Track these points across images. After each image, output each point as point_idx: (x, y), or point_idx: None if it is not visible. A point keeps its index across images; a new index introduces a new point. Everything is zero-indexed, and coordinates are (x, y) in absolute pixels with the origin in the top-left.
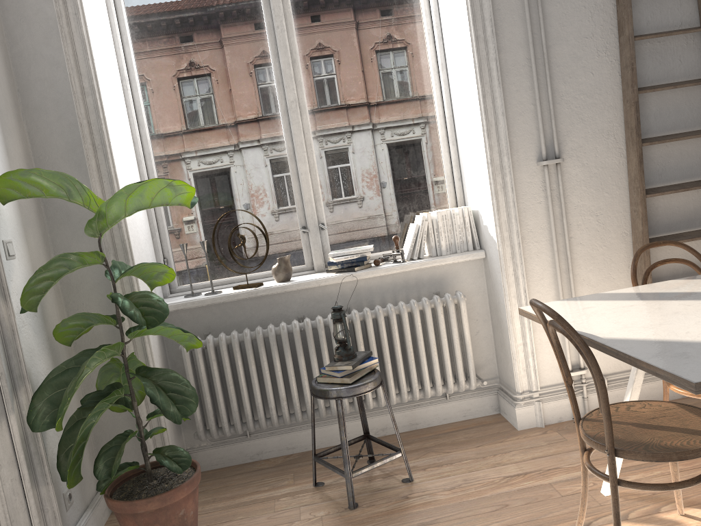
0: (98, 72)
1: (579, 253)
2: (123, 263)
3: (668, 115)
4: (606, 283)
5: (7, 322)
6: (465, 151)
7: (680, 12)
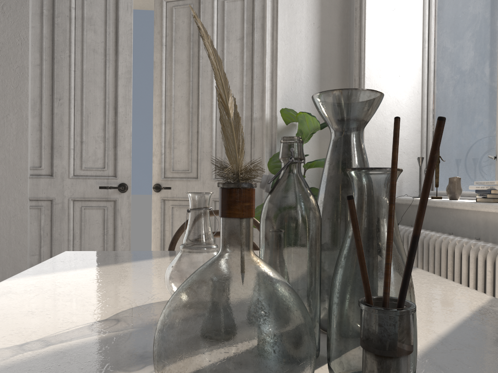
0: (368, 46)
1: None
2: None
3: None
4: None
5: None
6: None
7: None
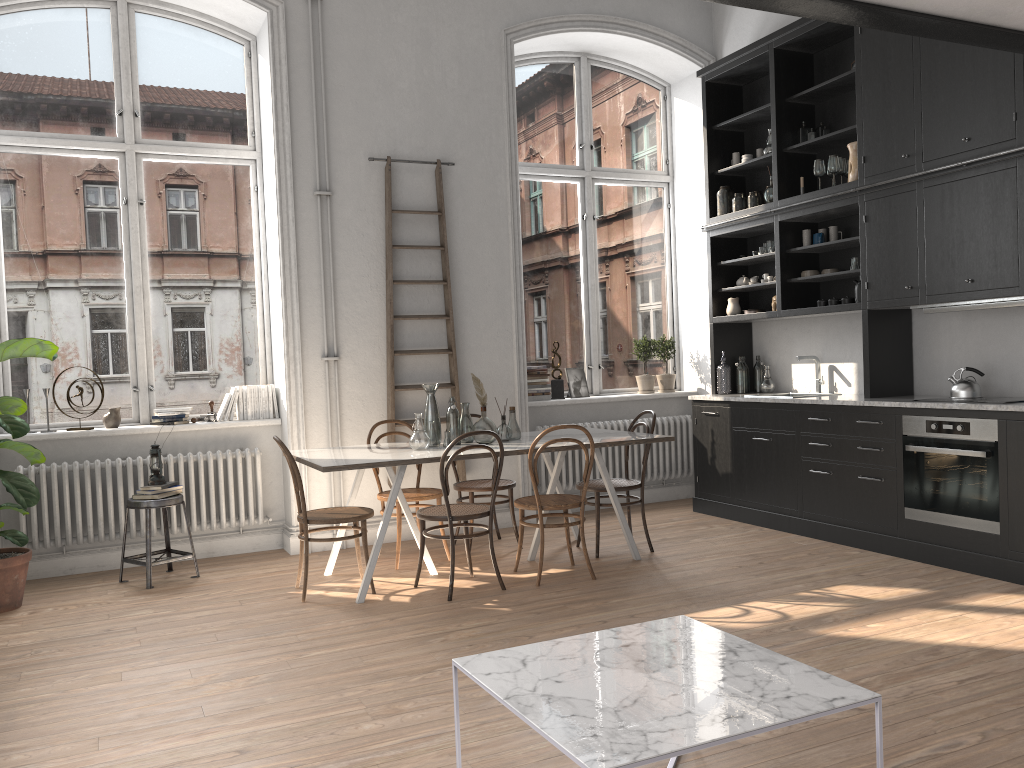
0: None
1: (348, 426)
2: None
3: (418, 336)
4: None
5: None
6: (275, 342)
7: (430, 269)
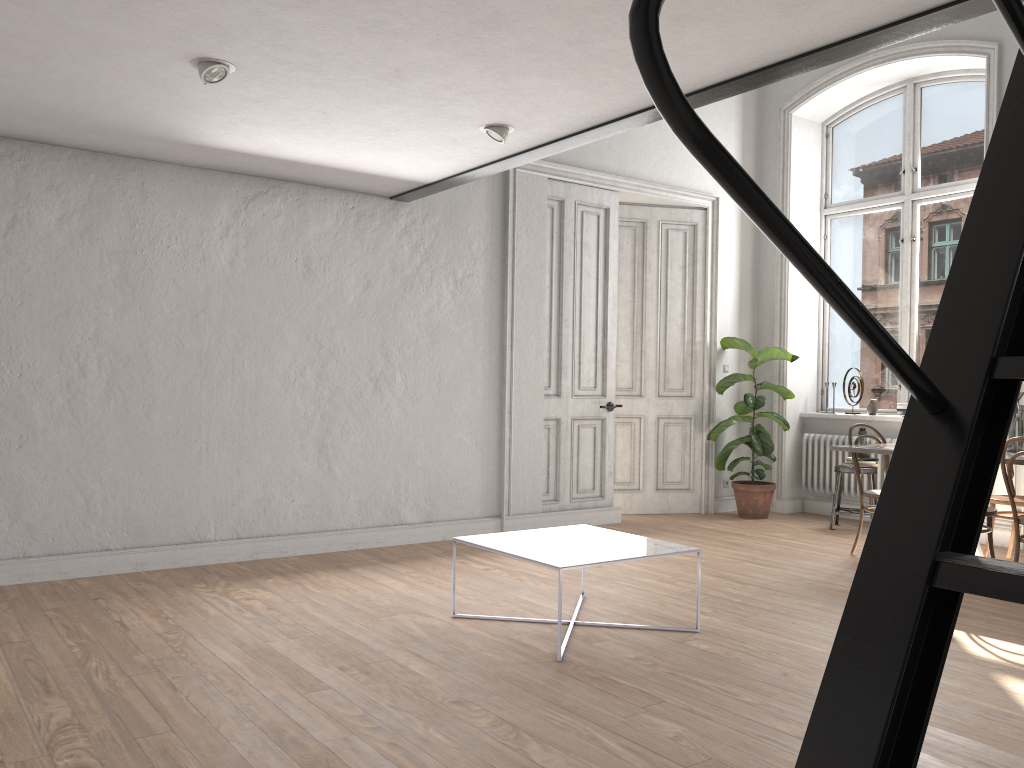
0: (789, 289)
1: None
2: (768, 383)
3: None
4: None
5: (712, 396)
6: None
7: None
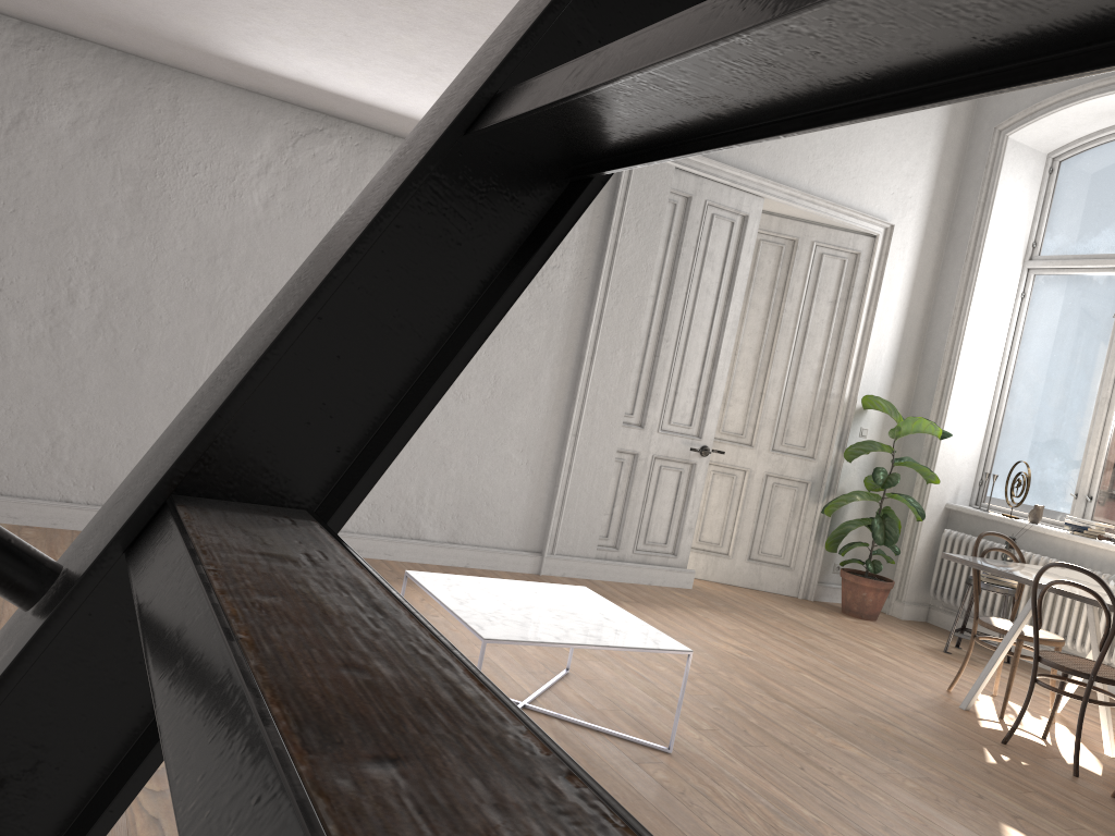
0: (962, 351)
1: None
2: (910, 460)
3: None
4: None
5: (838, 463)
6: None
7: None
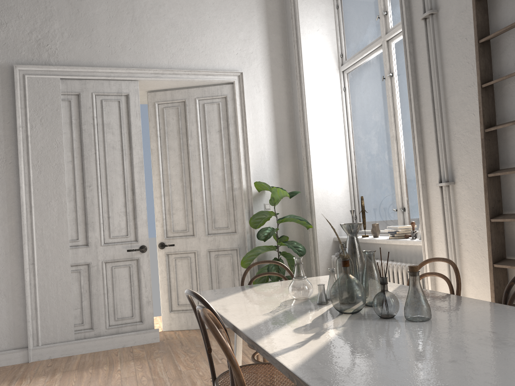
0: (310, 136)
1: (466, 257)
2: (291, 216)
3: None
4: (485, 288)
5: (252, 231)
6: None
7: None
